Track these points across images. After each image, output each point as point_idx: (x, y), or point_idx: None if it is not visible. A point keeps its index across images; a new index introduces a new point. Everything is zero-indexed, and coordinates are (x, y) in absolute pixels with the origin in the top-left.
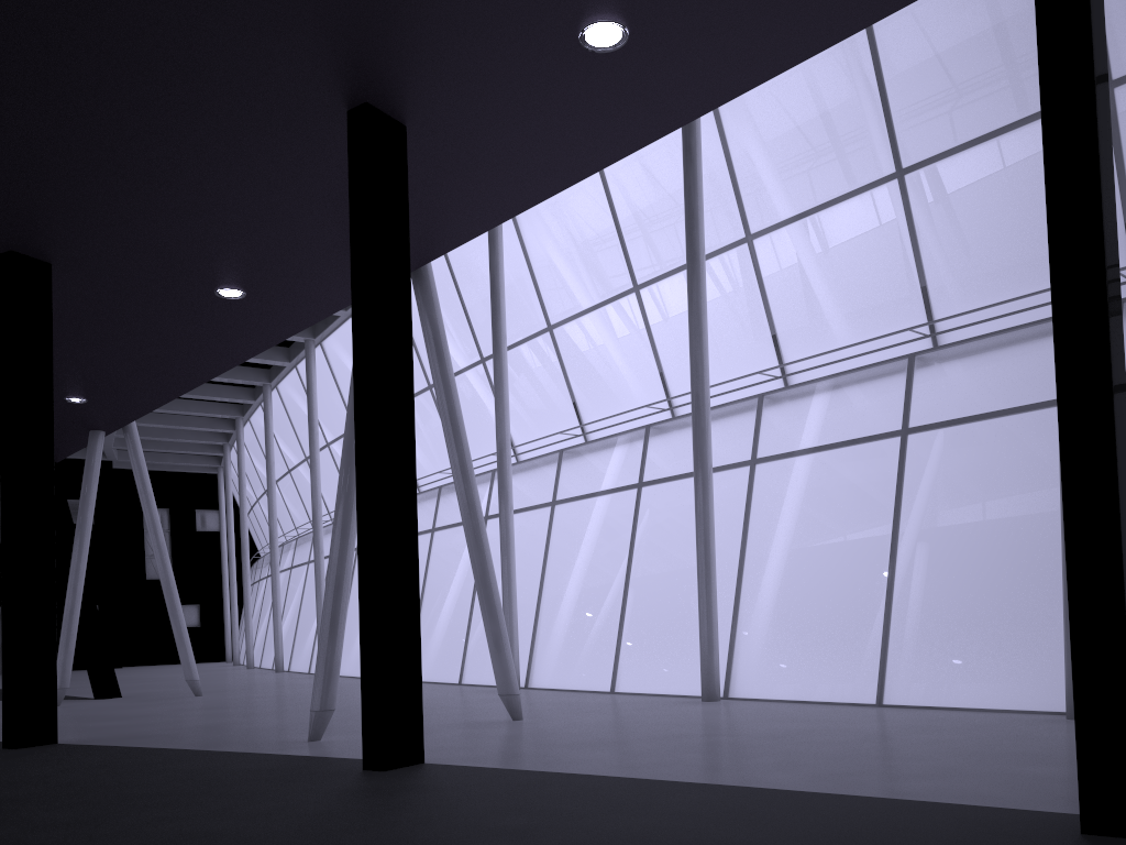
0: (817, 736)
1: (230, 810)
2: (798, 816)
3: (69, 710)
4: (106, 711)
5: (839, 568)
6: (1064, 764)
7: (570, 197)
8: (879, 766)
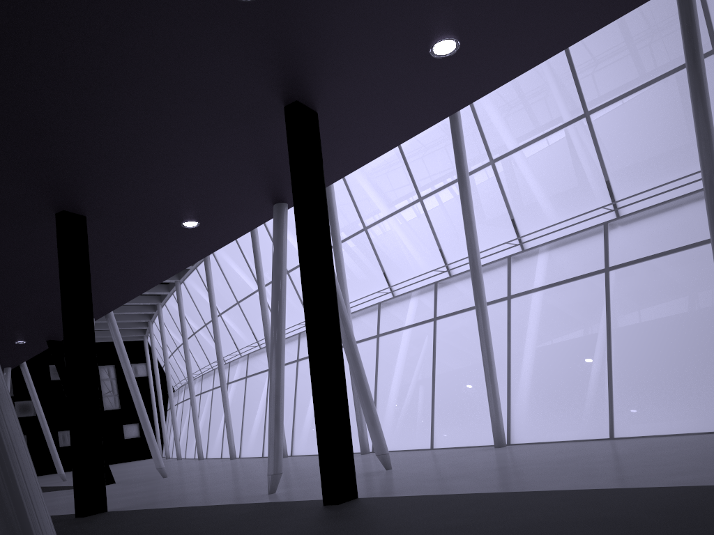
0: (591, 459)
1: (266, 534)
2: (630, 501)
3: None
4: (115, 491)
5: (561, 358)
6: None
7: None
8: (649, 470)
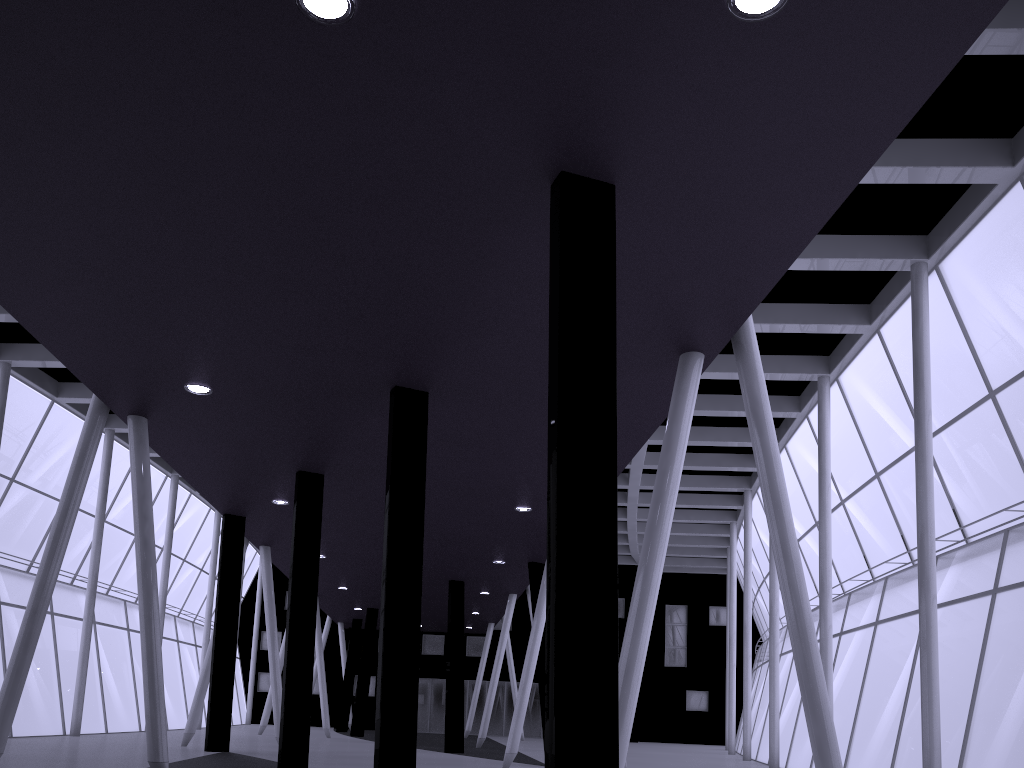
0: None
1: None
2: None
3: None
4: None
5: None
6: None
7: None
8: None
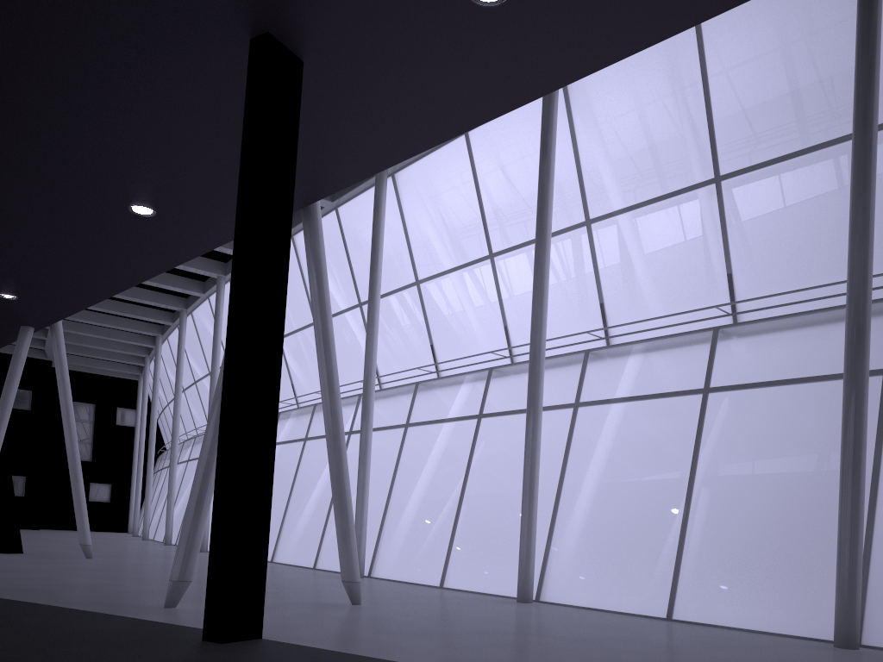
0: (620, 644)
1: None
2: None
3: None
4: (1, 564)
5: (637, 501)
6: None
7: (443, 183)
8: None
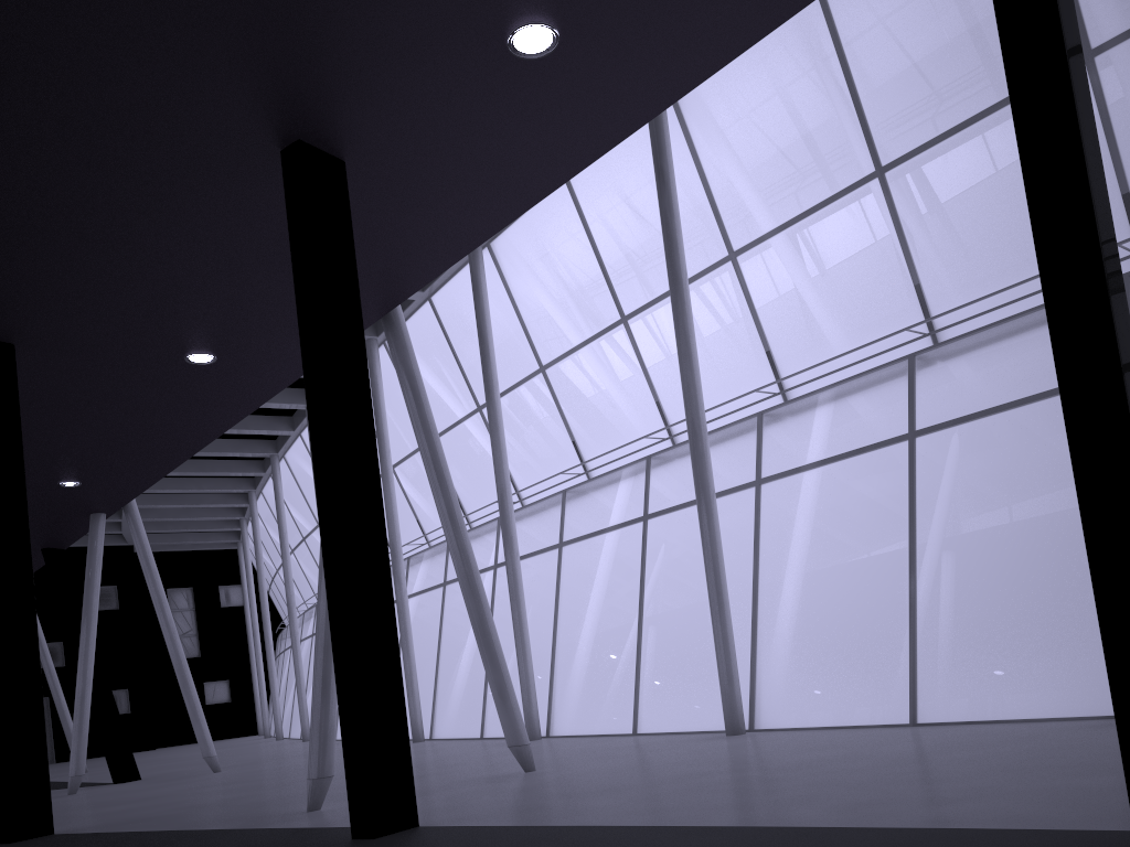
0: (844, 763)
1: None
2: None
3: (84, 797)
4: (119, 795)
5: (862, 585)
6: (1116, 773)
7: (554, 239)
8: (908, 791)
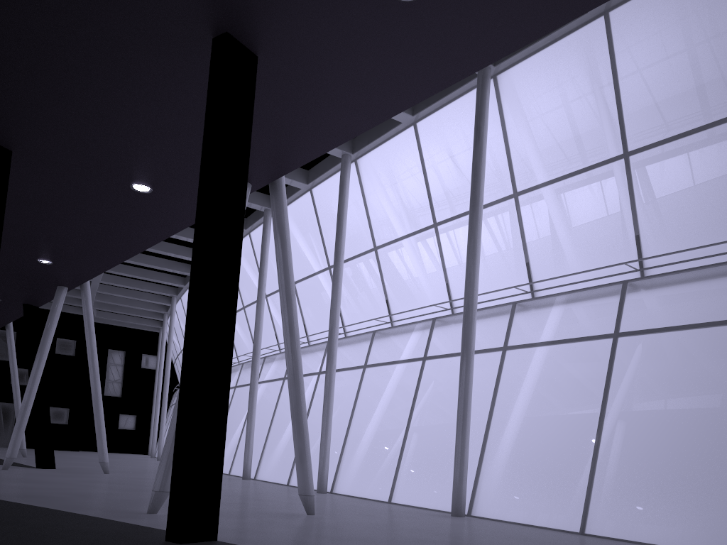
0: None
1: None
2: None
3: (10, 473)
4: (33, 476)
5: (560, 432)
6: None
7: (400, 168)
8: None
